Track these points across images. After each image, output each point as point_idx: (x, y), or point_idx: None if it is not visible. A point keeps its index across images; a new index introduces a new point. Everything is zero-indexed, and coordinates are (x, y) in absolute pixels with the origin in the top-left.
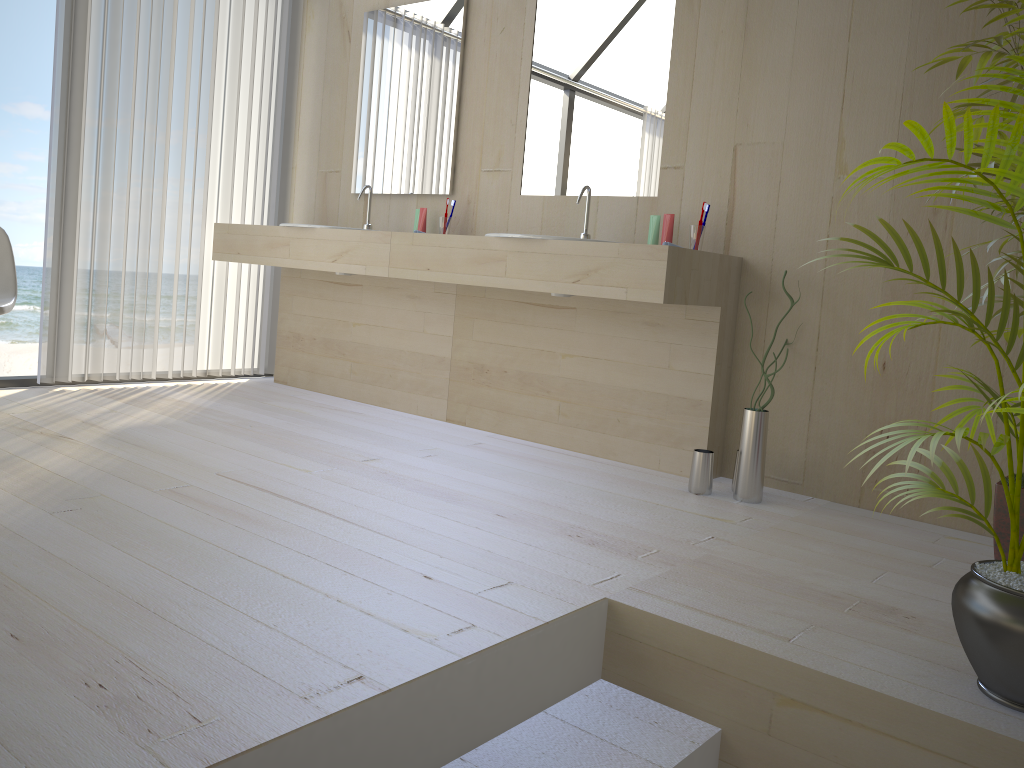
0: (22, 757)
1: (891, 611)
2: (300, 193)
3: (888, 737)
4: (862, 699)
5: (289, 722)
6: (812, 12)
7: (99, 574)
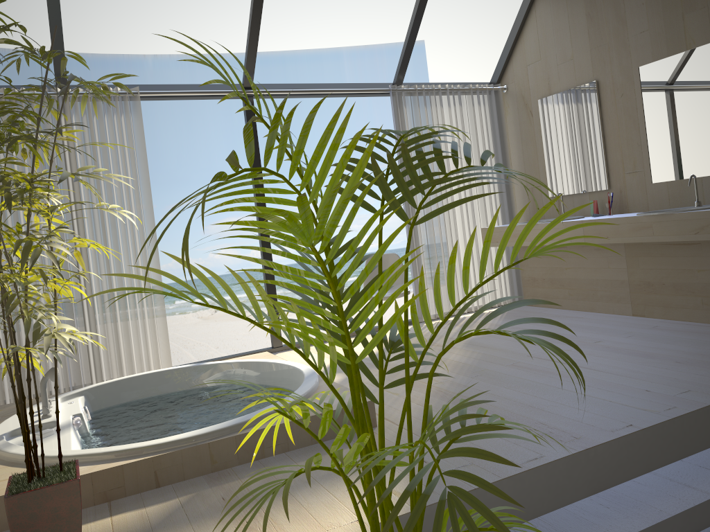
0: (524, 446)
1: None
2: (519, 201)
3: None
4: None
5: (609, 437)
6: None
7: (507, 397)
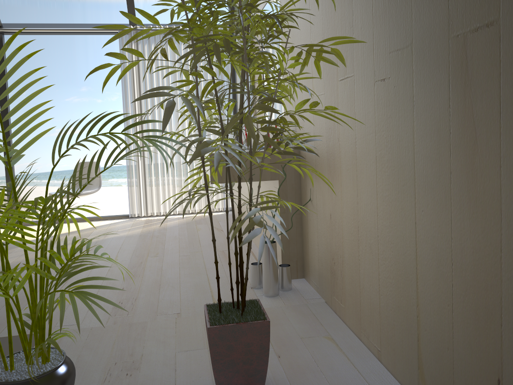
0: None
1: (131, 369)
2: None
3: None
4: None
5: None
6: None
7: None
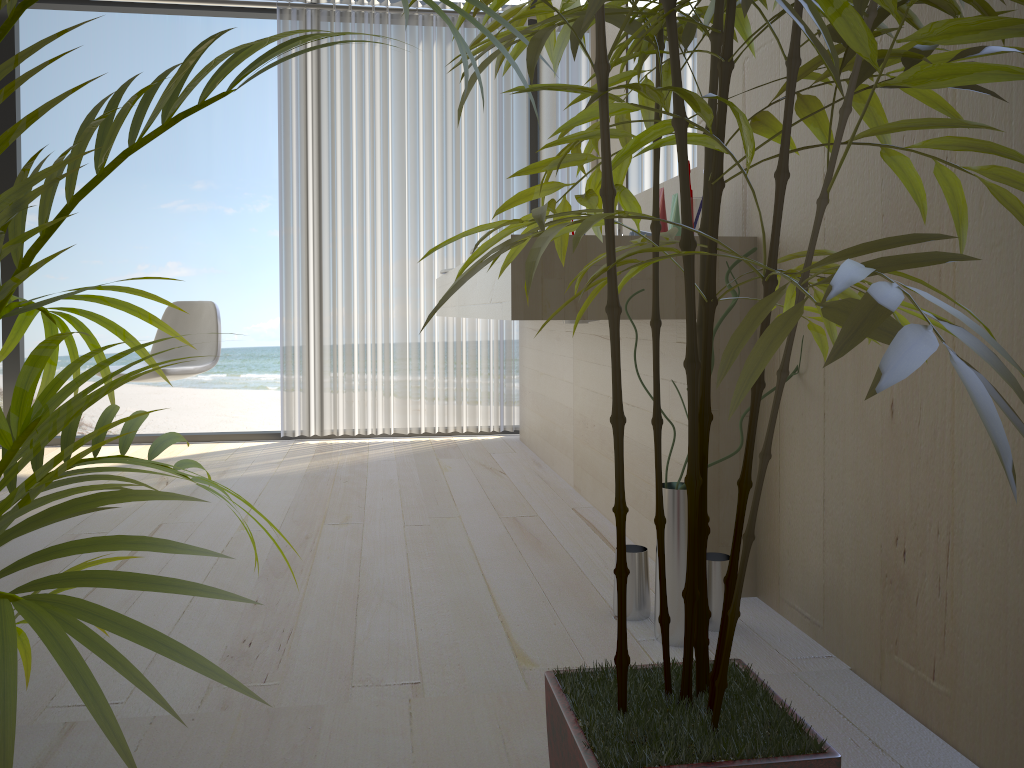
0: None
1: None
2: None
3: None
4: None
5: None
6: None
7: None
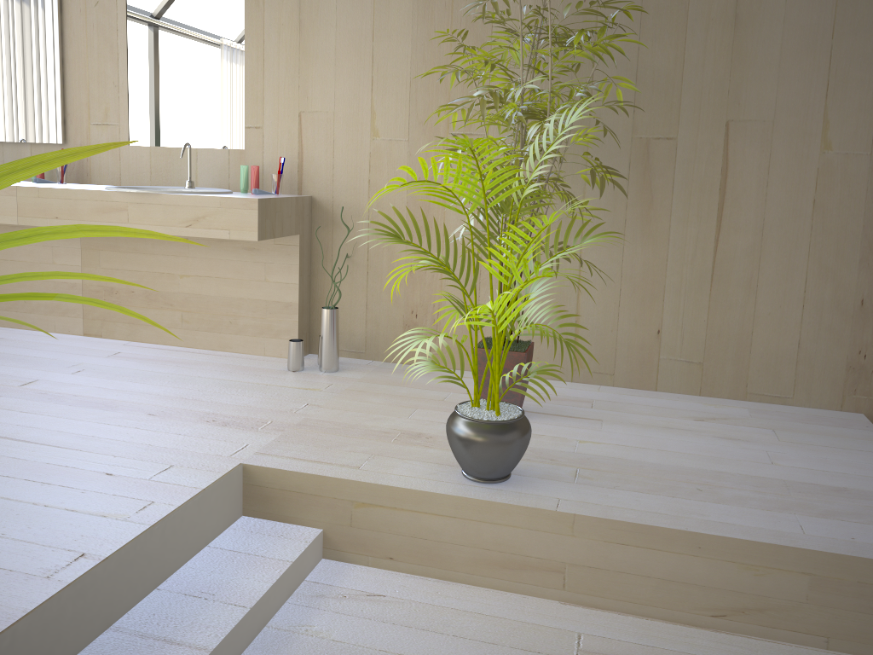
0: None
1: (419, 436)
2: None
3: (416, 512)
4: (401, 494)
5: (43, 594)
6: (347, 17)
7: None
